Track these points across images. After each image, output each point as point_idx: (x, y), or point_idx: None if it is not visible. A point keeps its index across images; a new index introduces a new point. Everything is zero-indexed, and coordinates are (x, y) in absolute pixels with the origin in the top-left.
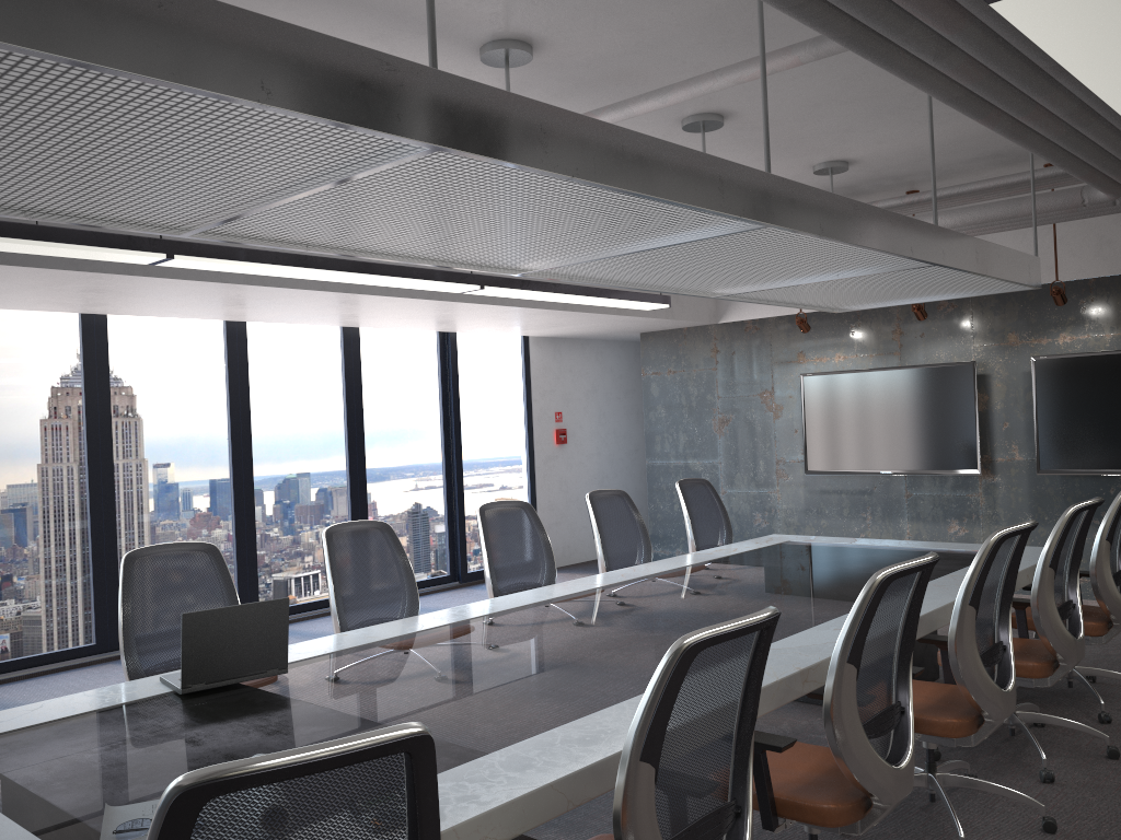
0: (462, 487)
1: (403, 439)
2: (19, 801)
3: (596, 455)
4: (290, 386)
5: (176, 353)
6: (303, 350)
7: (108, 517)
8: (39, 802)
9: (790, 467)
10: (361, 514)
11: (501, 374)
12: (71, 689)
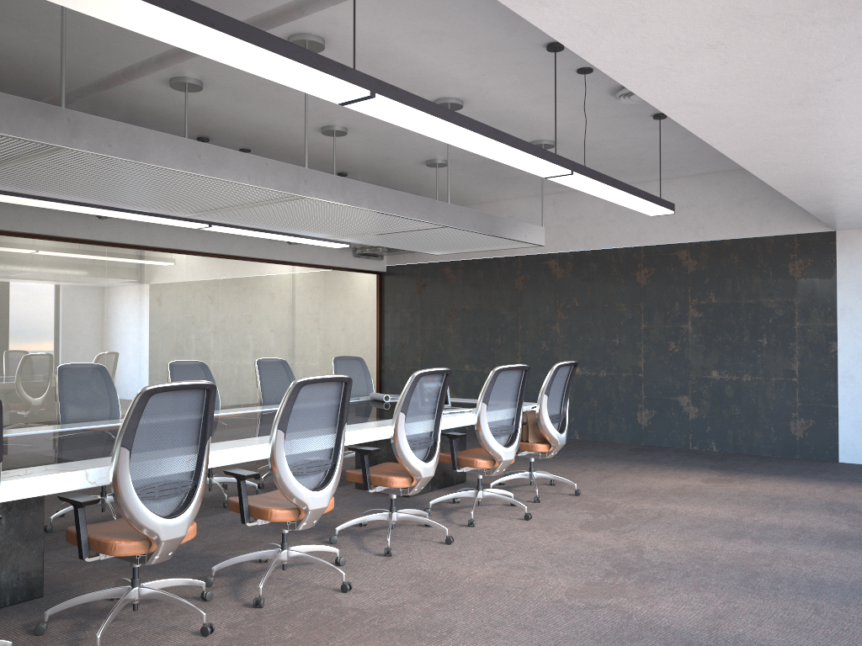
0: None
1: None
2: None
3: None
4: None
5: None
6: None
7: None
8: None
9: None
10: None
11: None
12: None
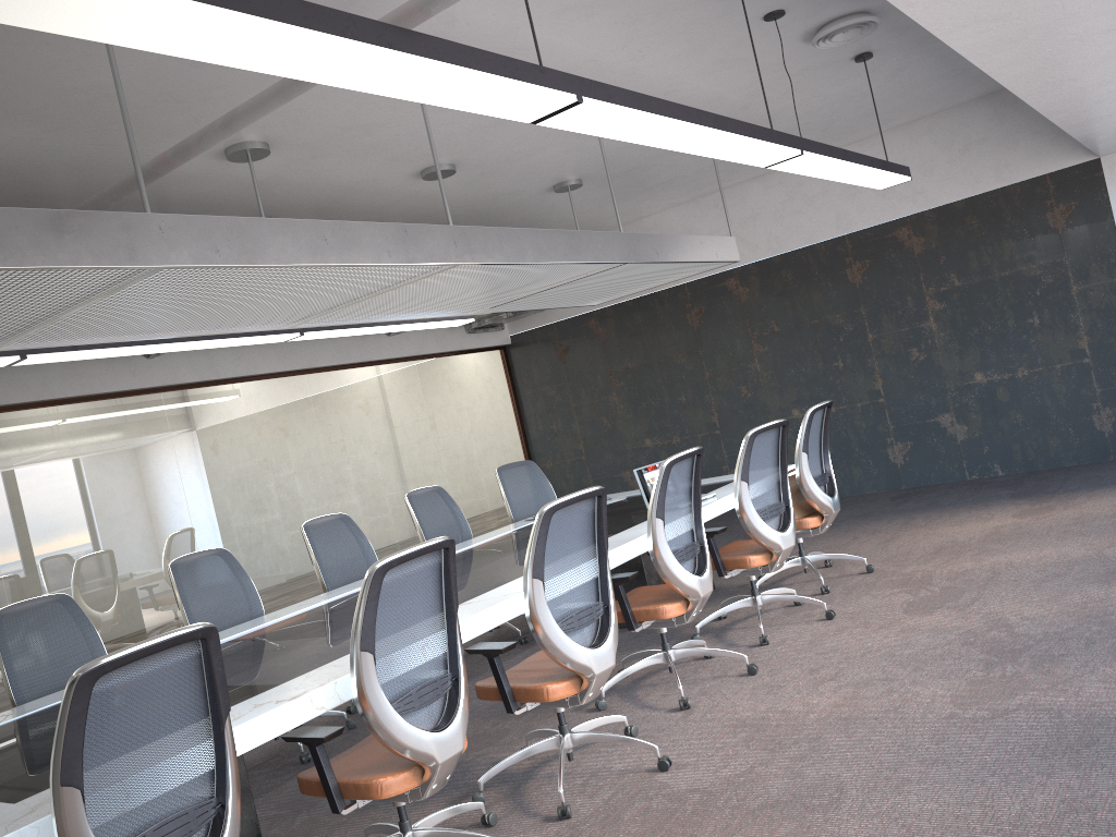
0: None
1: None
2: None
3: None
4: None
5: None
6: None
7: None
8: None
9: None
10: None
11: None
12: None
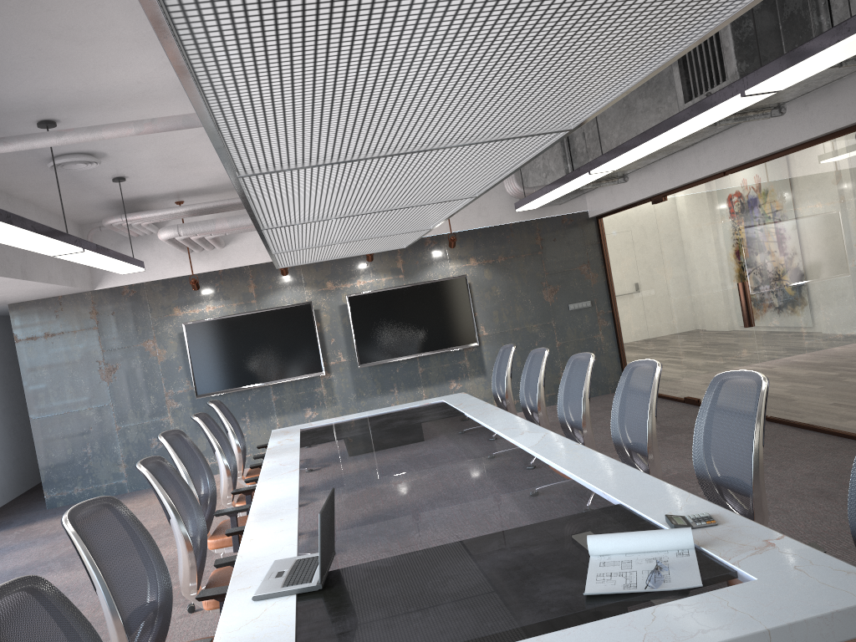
0: None
1: None
2: (520, 632)
3: None
4: None
5: None
6: None
7: None
8: (534, 623)
9: (179, 396)
10: None
11: None
12: None
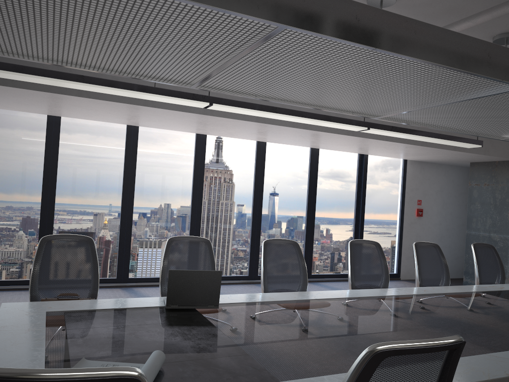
0: (362, 231)
1: (335, 204)
2: (57, 345)
3: (438, 224)
4: (283, 173)
5: (234, 154)
6: (291, 157)
7: (197, 223)
8: (64, 348)
9: None
10: (310, 237)
11: (390, 177)
12: None
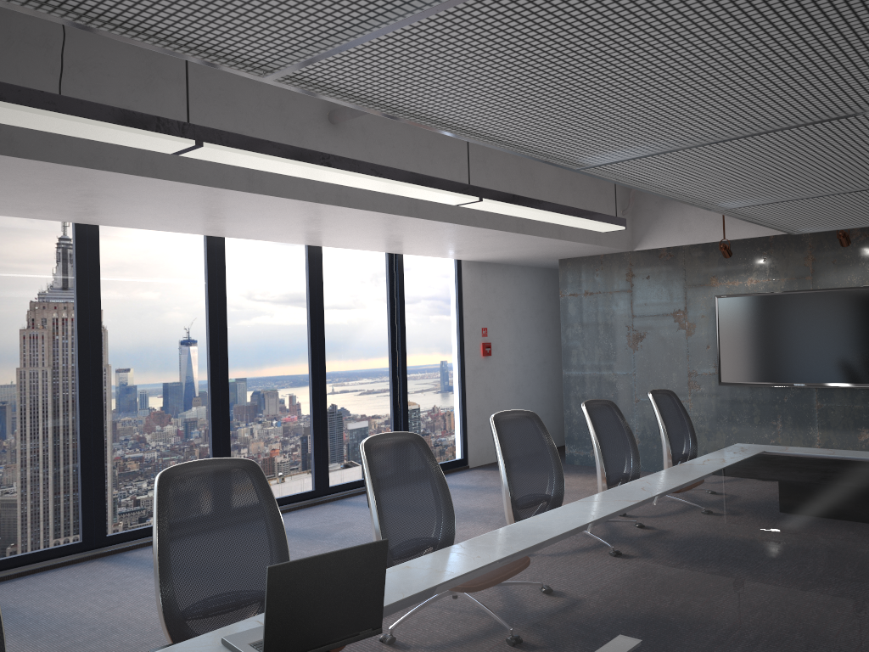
0: (406, 393)
1: (357, 349)
2: None
3: (513, 366)
4: (262, 299)
5: (162, 265)
6: (274, 266)
7: (96, 420)
8: None
9: (702, 379)
10: (321, 417)
11: (439, 293)
12: (62, 591)
